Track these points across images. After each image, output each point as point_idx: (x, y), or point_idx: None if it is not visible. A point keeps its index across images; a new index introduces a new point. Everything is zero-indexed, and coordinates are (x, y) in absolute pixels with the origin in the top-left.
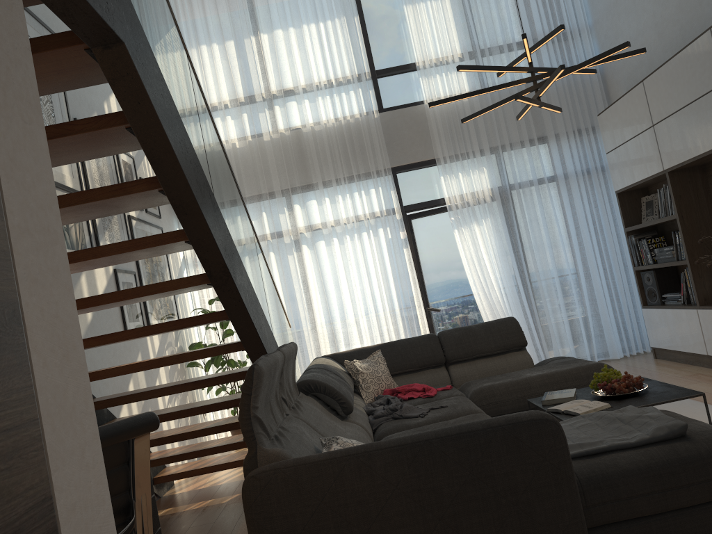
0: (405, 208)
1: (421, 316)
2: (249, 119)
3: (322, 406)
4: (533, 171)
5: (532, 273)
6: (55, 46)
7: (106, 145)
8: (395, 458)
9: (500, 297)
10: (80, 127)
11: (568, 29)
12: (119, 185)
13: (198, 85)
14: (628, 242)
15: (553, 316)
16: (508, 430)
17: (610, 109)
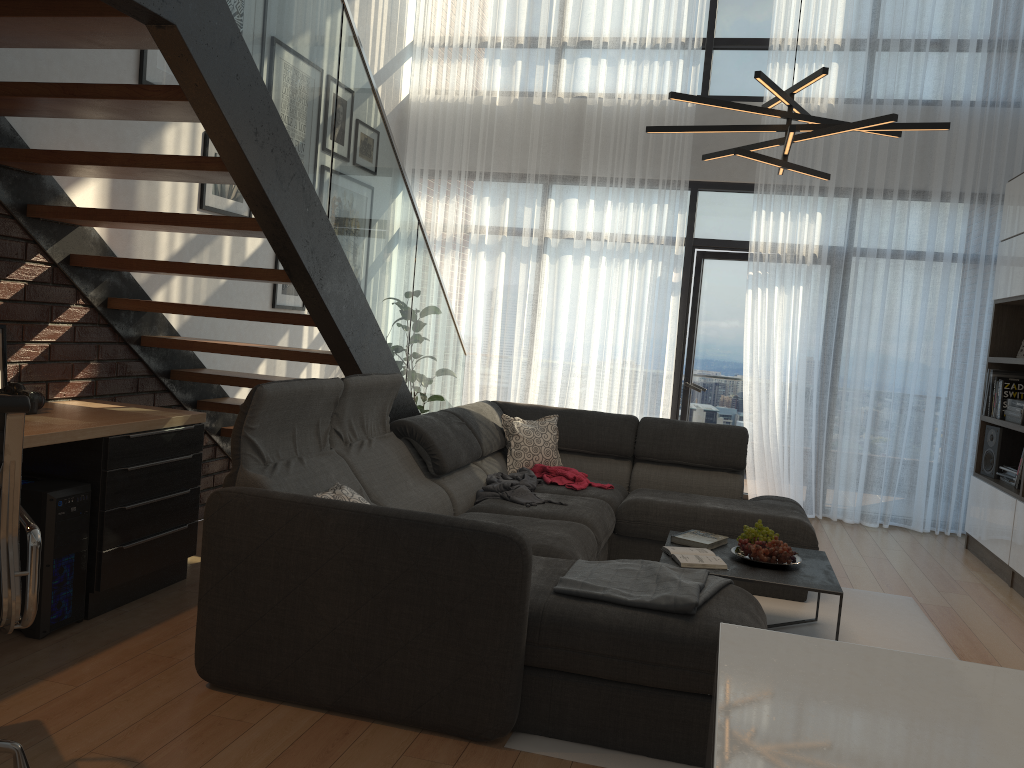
0: (695, 242)
1: (665, 390)
2: (521, 71)
3: (413, 455)
4: (889, 238)
5: (839, 380)
6: (118, 13)
7: (185, 114)
8: (348, 522)
9: (778, 399)
10: (149, 93)
11: (1020, 37)
12: (194, 158)
13: (355, 48)
14: (986, 378)
15: (848, 446)
16: (467, 535)
17: (1020, 178)
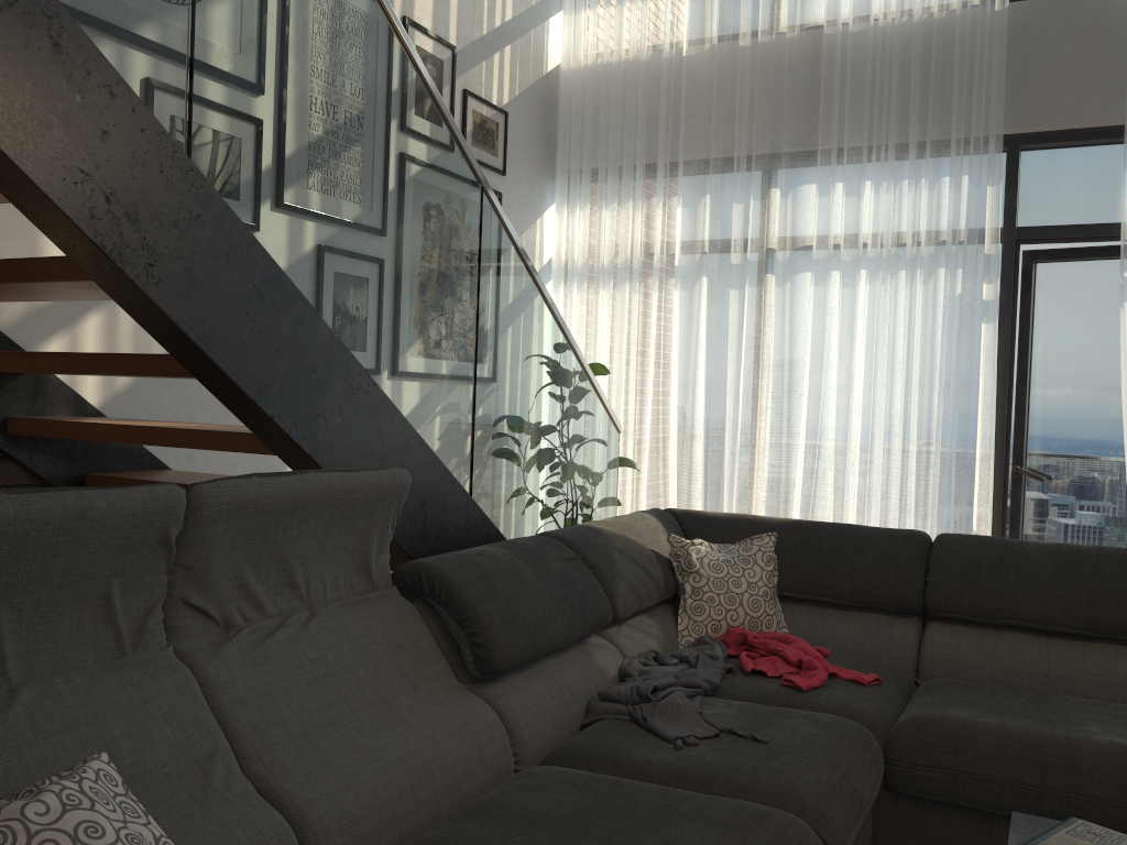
0: (1020, 234)
1: (980, 480)
2: None
3: (437, 636)
4: None
5: None
6: None
7: None
8: None
9: None
10: None
11: None
12: None
13: None
14: None
15: None
16: None
17: None
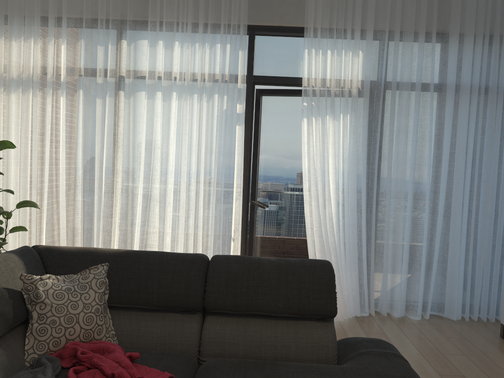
0: (255, 79)
1: (236, 210)
2: None
3: None
4: (420, 70)
5: (383, 194)
6: None
7: None
8: None
9: (335, 214)
10: None
11: None
12: None
13: None
14: None
15: (393, 250)
16: None
17: None
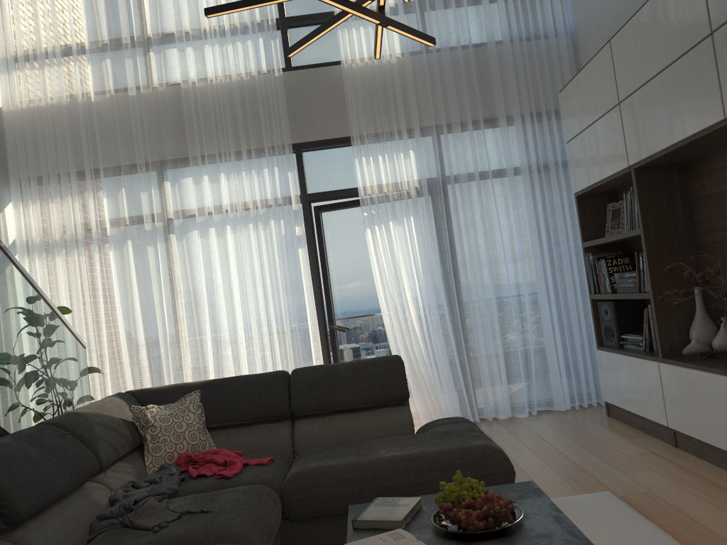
0: (310, 197)
1: (313, 337)
2: (111, 66)
3: None
4: (474, 160)
5: (463, 292)
6: None
7: None
8: None
9: (416, 321)
10: None
11: None
12: None
13: None
14: (586, 261)
15: (485, 349)
16: None
17: (573, 83)
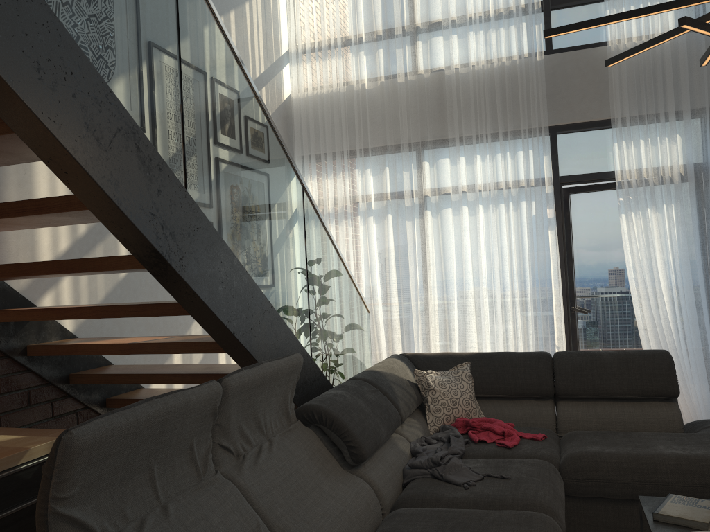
0: (561, 180)
1: (557, 317)
2: (383, 56)
3: (326, 445)
4: None
5: None
6: None
7: None
8: None
9: (670, 312)
10: None
11: None
12: None
13: None
14: None
15: None
16: None
17: None
